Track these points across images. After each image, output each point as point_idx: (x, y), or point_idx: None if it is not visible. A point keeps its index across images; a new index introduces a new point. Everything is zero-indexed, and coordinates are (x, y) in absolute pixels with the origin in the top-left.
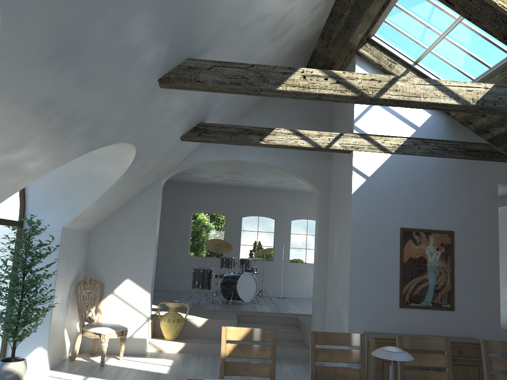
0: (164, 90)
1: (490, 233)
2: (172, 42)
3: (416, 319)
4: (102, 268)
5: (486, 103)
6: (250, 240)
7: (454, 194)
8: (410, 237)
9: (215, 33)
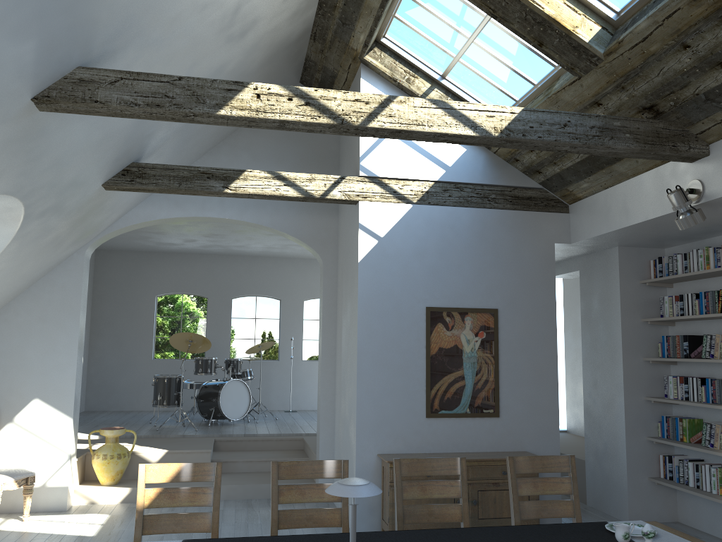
0: (48, 114)
1: (546, 309)
2: (40, 41)
3: (448, 432)
4: None
5: (513, 134)
6: (244, 331)
7: (498, 258)
8: (440, 319)
9: (118, 29)
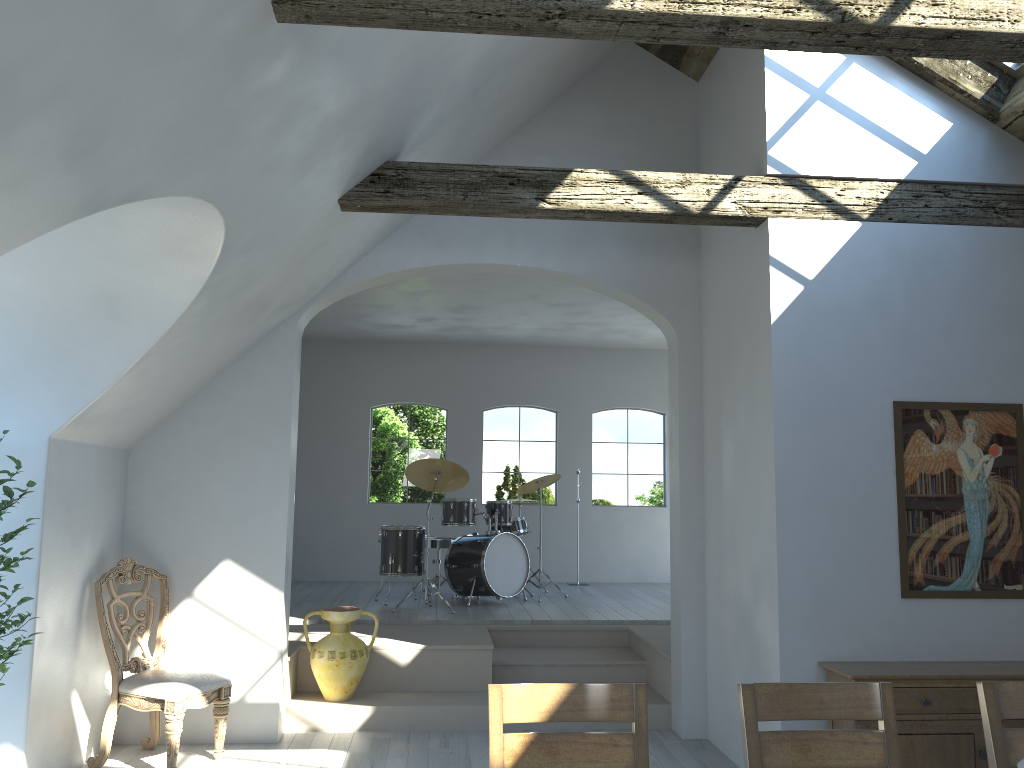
0: (288, 33)
1: None
2: None
3: (943, 624)
4: (162, 537)
5: None
6: (503, 460)
7: (1017, 314)
8: (919, 423)
9: None
